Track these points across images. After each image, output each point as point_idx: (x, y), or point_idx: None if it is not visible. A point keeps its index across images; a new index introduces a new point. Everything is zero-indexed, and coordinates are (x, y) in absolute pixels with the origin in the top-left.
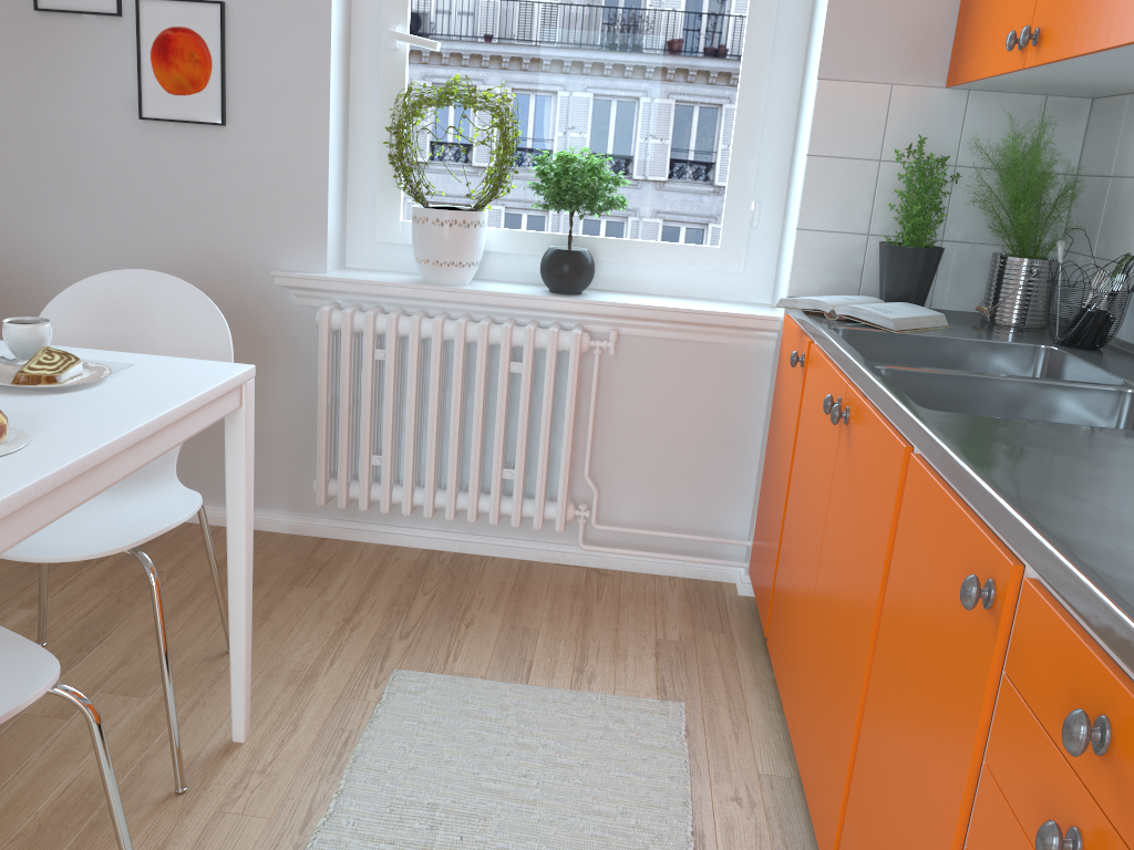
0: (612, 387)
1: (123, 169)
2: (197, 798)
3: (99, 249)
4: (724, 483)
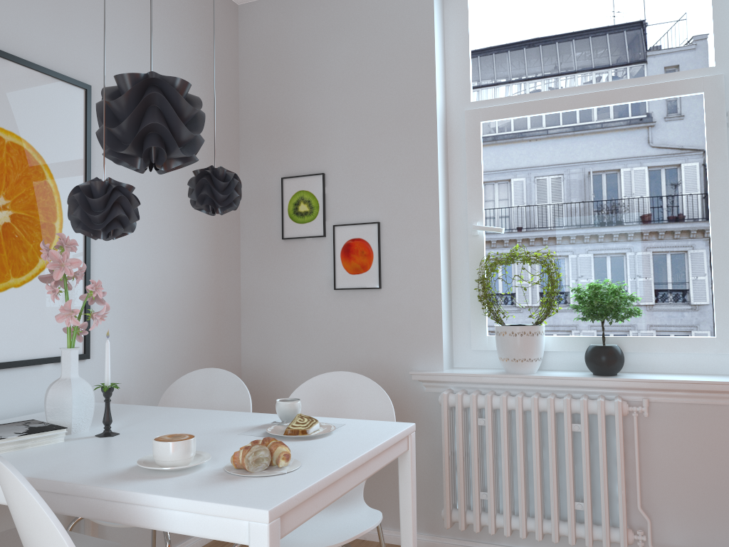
0: (650, 440)
1: (325, 318)
2: None
3: (310, 364)
4: None
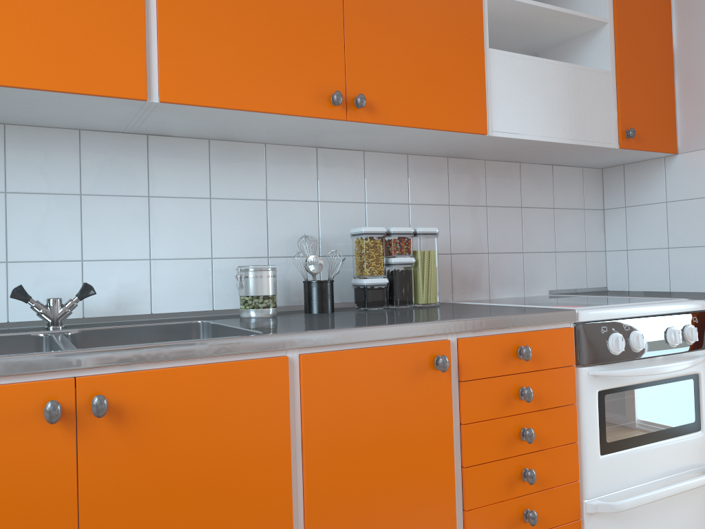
0: None
1: None
2: None
3: None
4: None
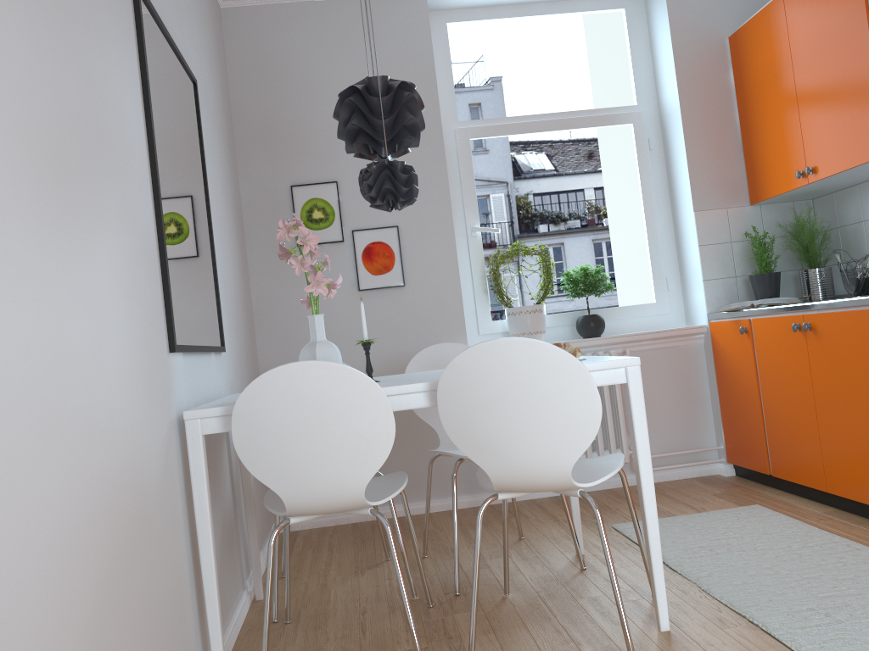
0: None
1: (350, 319)
2: (595, 568)
3: None
4: (697, 419)
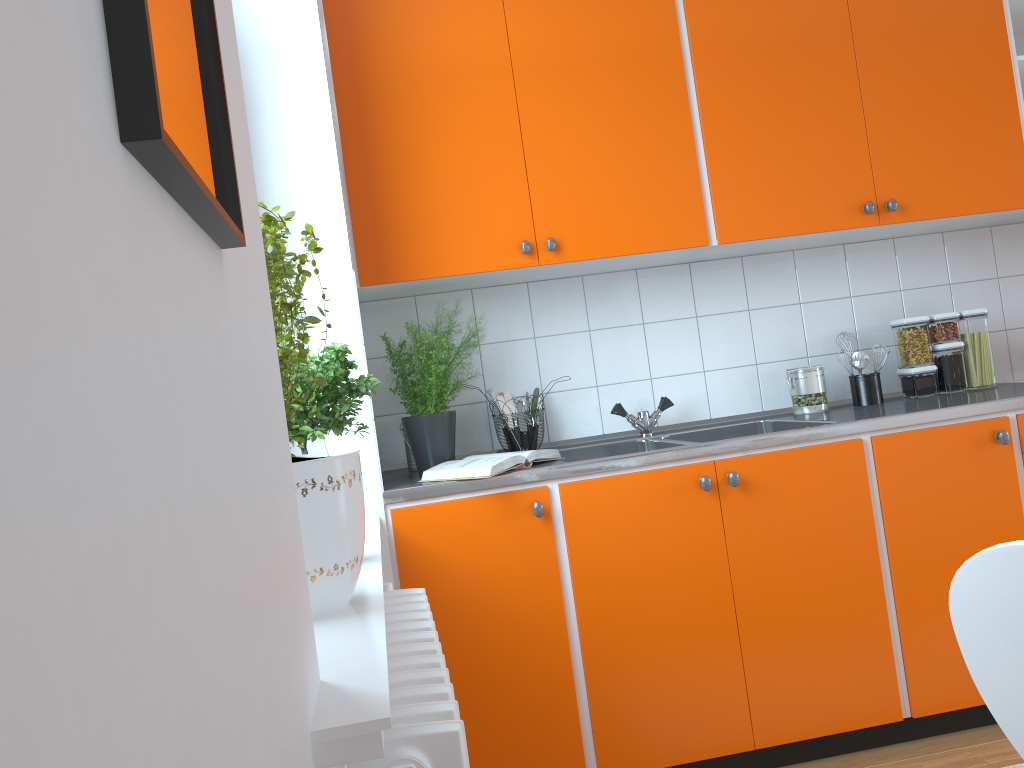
0: None
1: (125, 498)
2: None
3: None
4: None
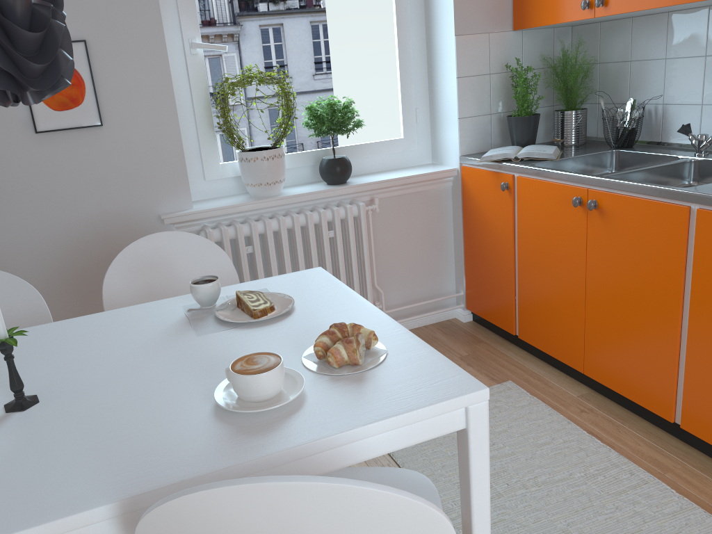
0: (375, 231)
1: (28, 172)
2: None
3: (19, 234)
4: (439, 265)
